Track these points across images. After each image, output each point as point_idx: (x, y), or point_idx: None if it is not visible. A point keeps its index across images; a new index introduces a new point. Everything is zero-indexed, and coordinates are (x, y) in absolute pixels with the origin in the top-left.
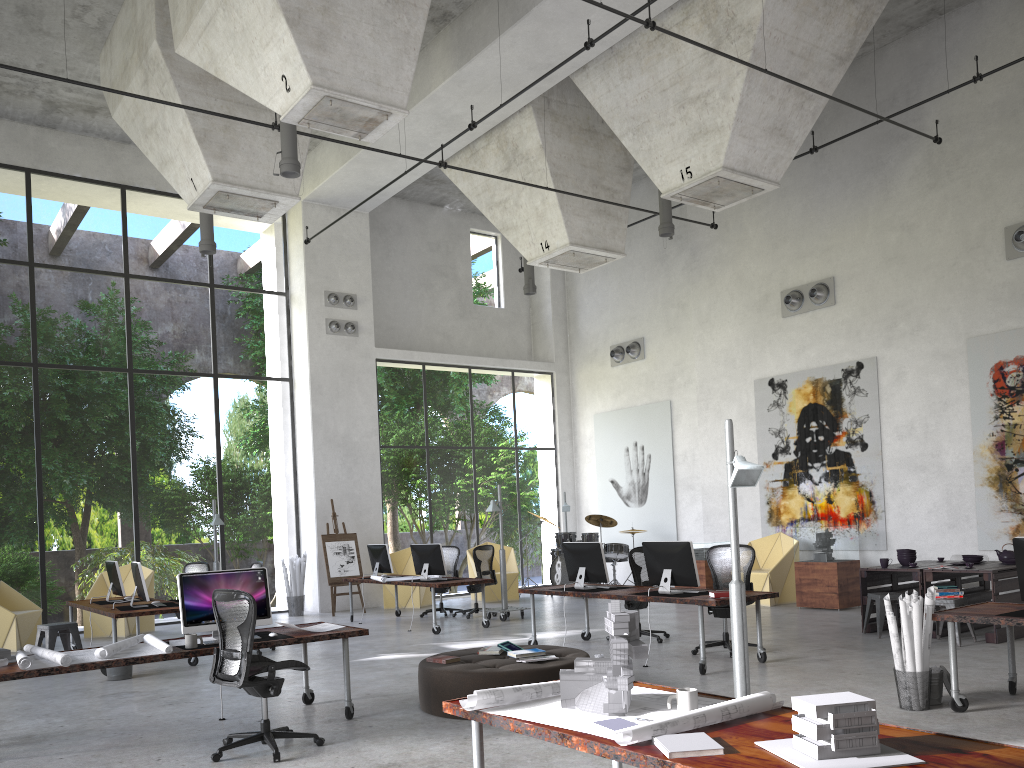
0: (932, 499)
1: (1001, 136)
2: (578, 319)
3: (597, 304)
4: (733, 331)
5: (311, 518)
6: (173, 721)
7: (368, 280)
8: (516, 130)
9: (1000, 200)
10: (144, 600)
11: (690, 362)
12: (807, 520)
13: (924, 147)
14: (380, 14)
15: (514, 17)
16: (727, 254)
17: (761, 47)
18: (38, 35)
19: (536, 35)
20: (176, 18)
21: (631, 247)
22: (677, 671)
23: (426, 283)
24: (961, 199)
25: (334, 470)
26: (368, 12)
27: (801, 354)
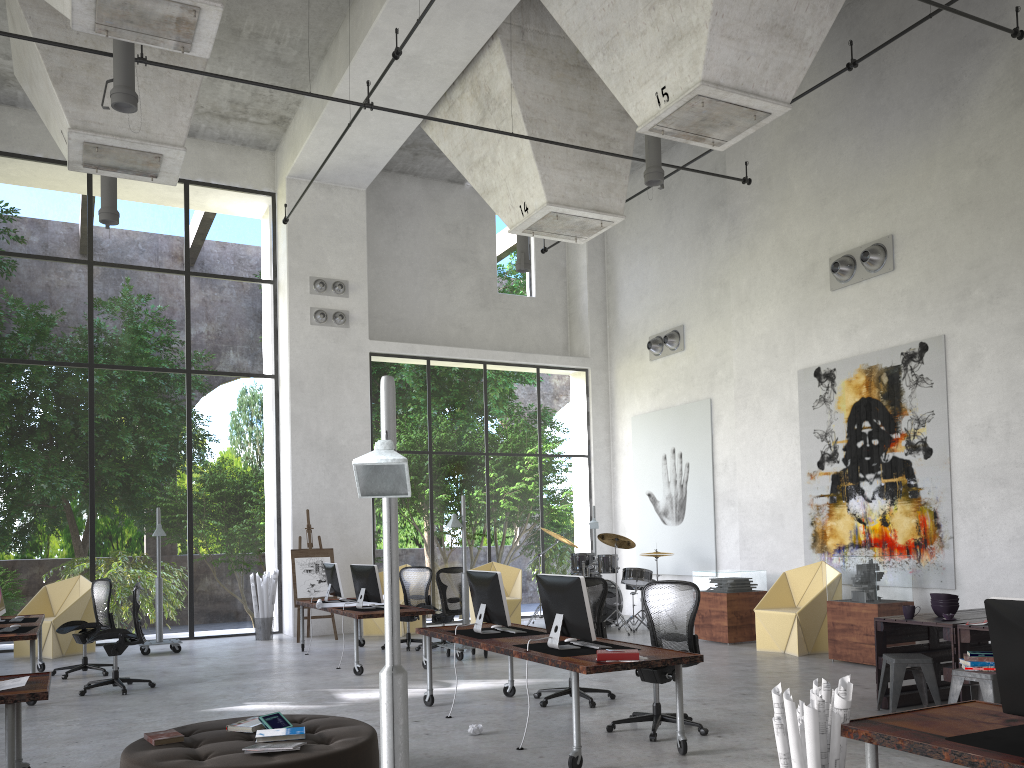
0: (1015, 523)
1: None
2: (618, 307)
3: (637, 289)
4: (775, 311)
5: (288, 530)
6: None
7: (363, 264)
8: (487, 70)
9: None
10: None
11: (732, 352)
12: (857, 547)
13: (1008, 52)
14: None
15: None
16: (769, 217)
17: None
18: None
19: None
20: None
21: (672, 220)
22: (549, 762)
23: (441, 269)
24: None
25: (315, 477)
26: None
27: (853, 336)
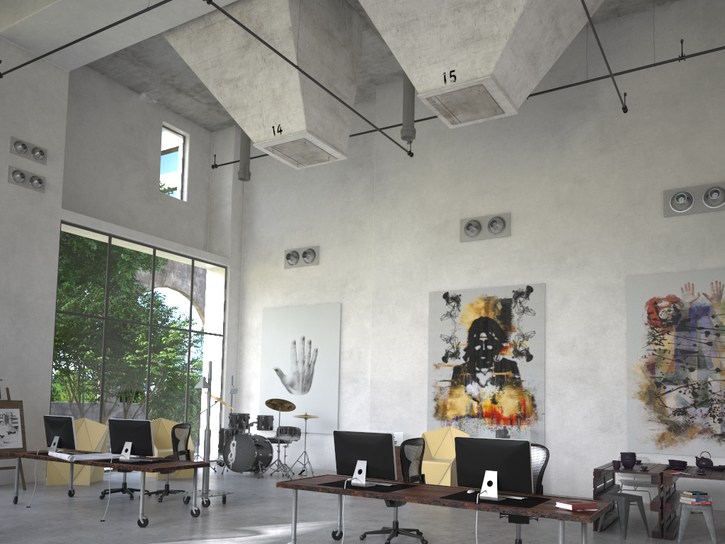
0: (588, 406)
1: (664, 119)
2: (254, 223)
3: (275, 212)
4: (412, 248)
5: None
6: None
7: (61, 138)
8: (263, 8)
9: (660, 169)
10: None
11: (363, 272)
12: (472, 417)
13: (597, 118)
14: None
15: None
16: (411, 182)
17: None
18: None
19: None
20: None
21: (313, 167)
22: None
23: (117, 160)
24: (627, 164)
25: (1, 330)
26: None
27: (475, 274)
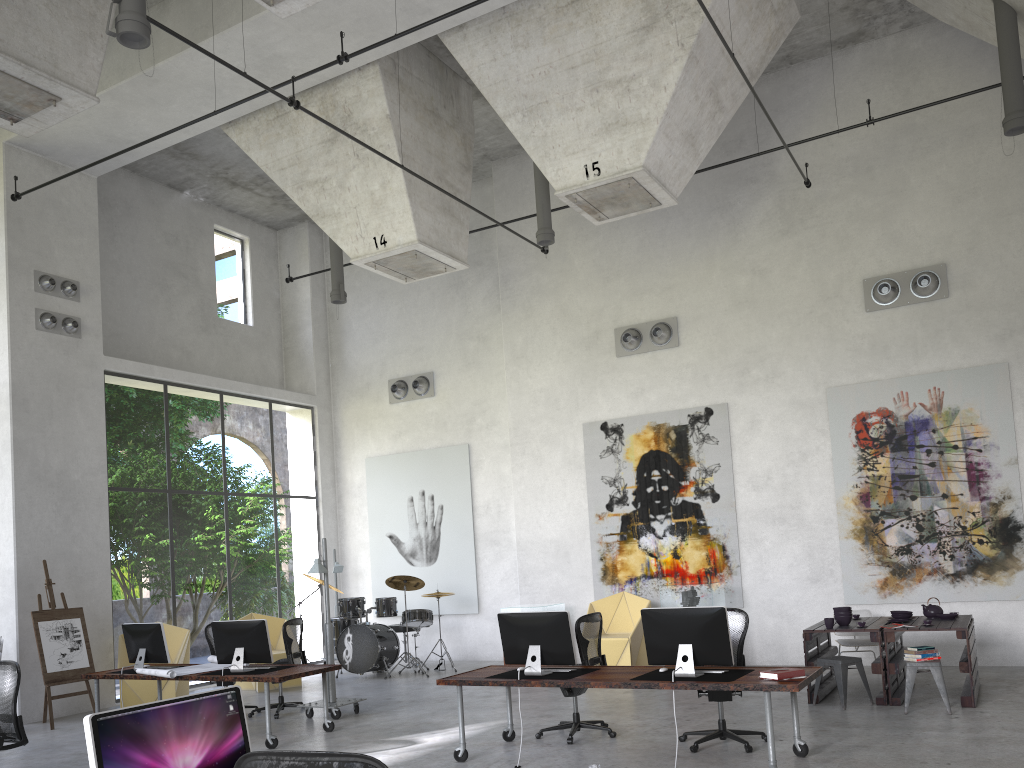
0: (793, 553)
1: (856, 190)
2: (344, 347)
3: (371, 331)
4: (556, 369)
5: (7, 588)
6: None
7: (95, 265)
8: (351, 92)
9: (857, 252)
10: None
11: (494, 402)
12: (650, 577)
13: (775, 192)
14: None
15: None
16: (548, 284)
17: (704, 34)
18: None
19: None
20: None
21: None
22: None
23: (161, 283)
24: (816, 248)
25: (45, 519)
26: None
27: (639, 397)
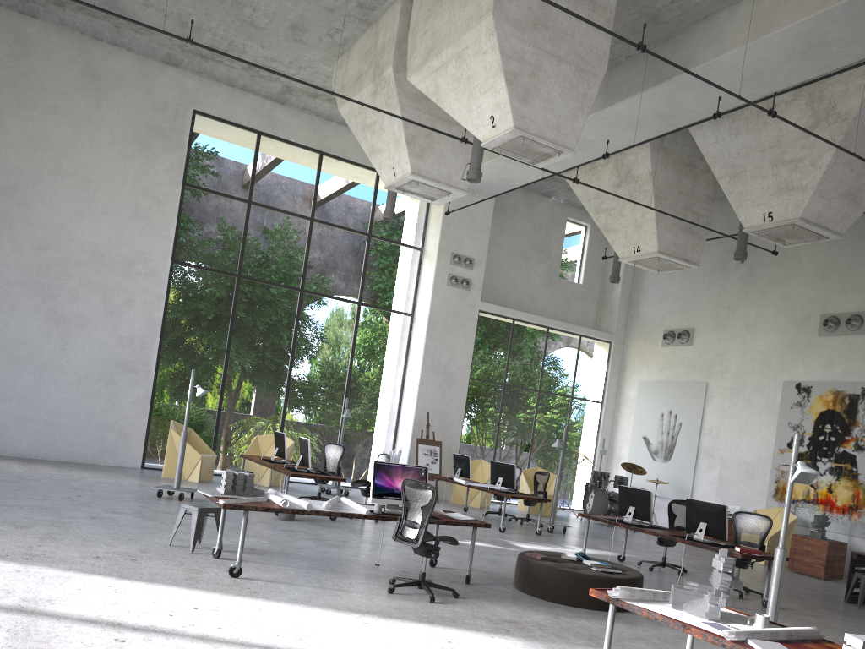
0: None
1: None
2: (640, 303)
3: (659, 294)
4: (773, 338)
5: (409, 423)
6: (343, 559)
7: (485, 248)
8: (632, 157)
9: None
10: (307, 466)
11: (730, 355)
12: (807, 502)
13: None
14: (569, 79)
15: (656, 80)
16: (780, 276)
17: (852, 132)
18: (298, 43)
19: (670, 95)
20: (413, 55)
21: None
22: None
23: (526, 256)
24: None
25: (433, 390)
26: (561, 77)
27: (828, 368)
